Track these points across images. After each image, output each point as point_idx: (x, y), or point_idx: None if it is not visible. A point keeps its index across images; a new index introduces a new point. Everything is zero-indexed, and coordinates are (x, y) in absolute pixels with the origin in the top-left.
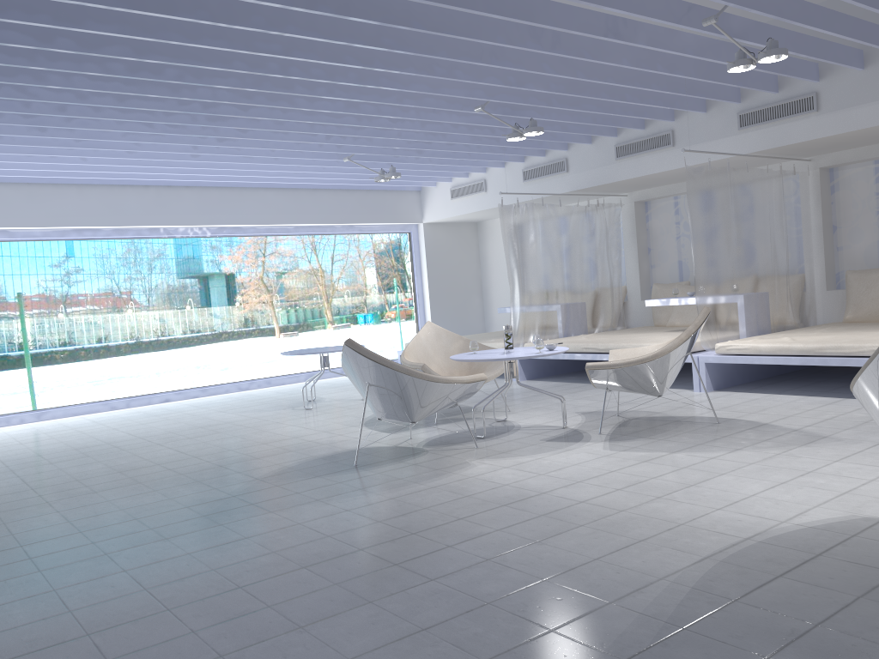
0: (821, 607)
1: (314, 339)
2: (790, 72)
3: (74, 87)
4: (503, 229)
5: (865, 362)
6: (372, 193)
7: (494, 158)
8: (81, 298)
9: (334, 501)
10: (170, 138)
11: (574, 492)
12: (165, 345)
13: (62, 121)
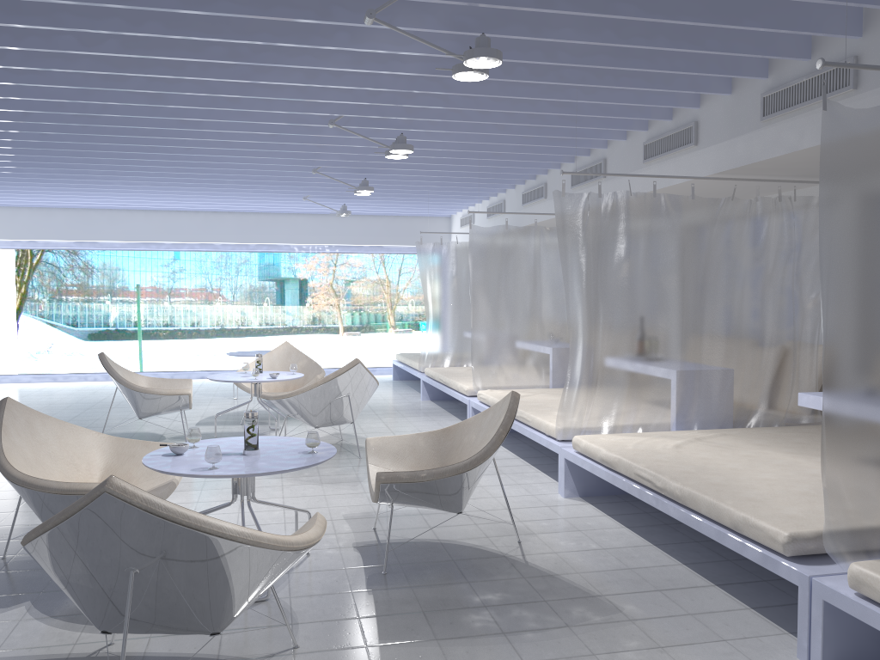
0: None
1: (375, 340)
2: (555, 143)
3: (3, 166)
4: (422, 264)
5: (515, 426)
6: (399, 219)
7: (453, 196)
8: (182, 291)
9: None
10: (143, 186)
11: None
12: (243, 333)
13: (49, 179)
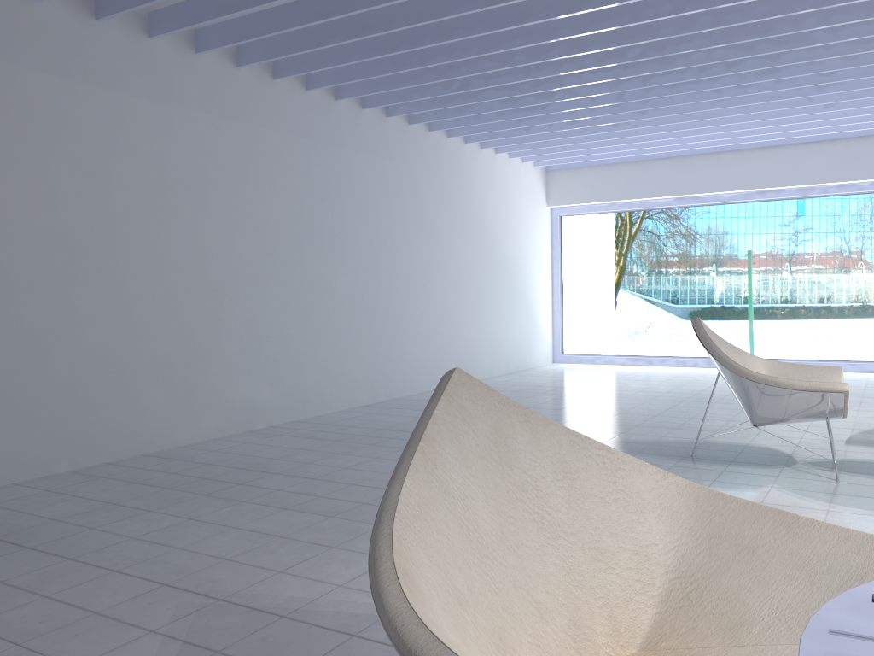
0: None
1: None
2: None
3: (581, 84)
4: None
5: None
6: None
7: None
8: (807, 257)
9: None
10: (761, 97)
11: None
12: None
13: (639, 104)
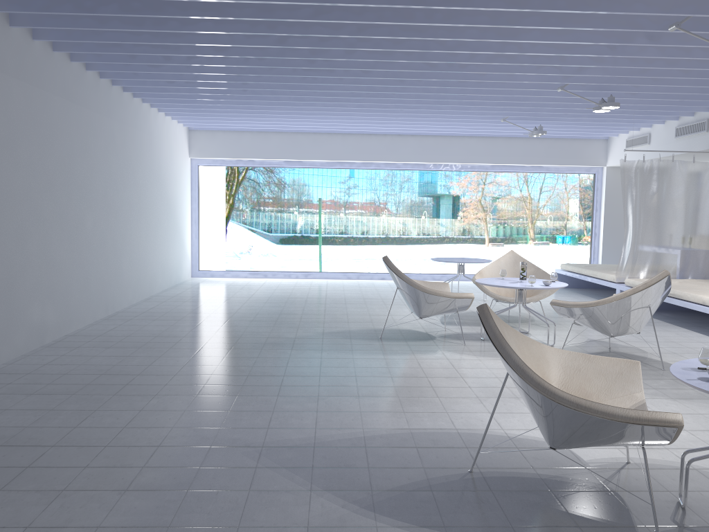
0: (392, 464)
1: (516, 250)
2: None
3: (278, 89)
4: (623, 181)
5: None
6: (560, 141)
7: (644, 117)
8: (355, 204)
9: (326, 352)
10: (367, 109)
11: (442, 381)
12: (404, 241)
13: (296, 103)
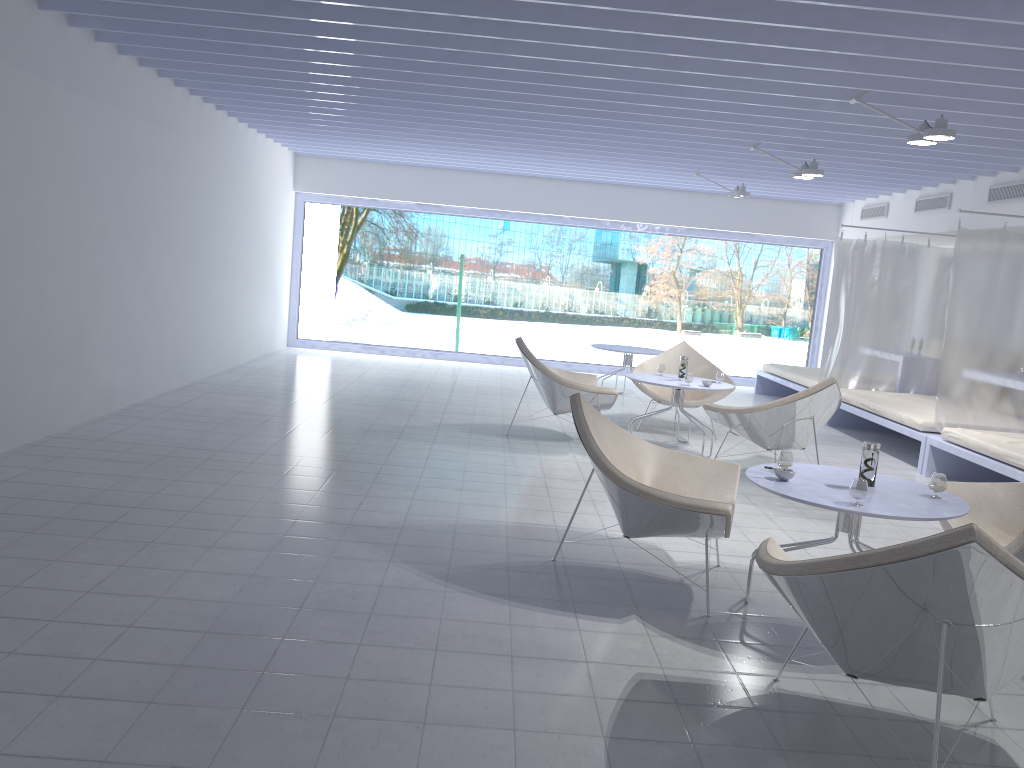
0: (477, 548)
1: (717, 342)
2: None
3: (408, 121)
4: (838, 264)
5: None
6: (779, 203)
7: (876, 183)
8: (508, 266)
9: (438, 444)
10: (523, 149)
11: (560, 483)
12: (569, 319)
13: (432, 136)
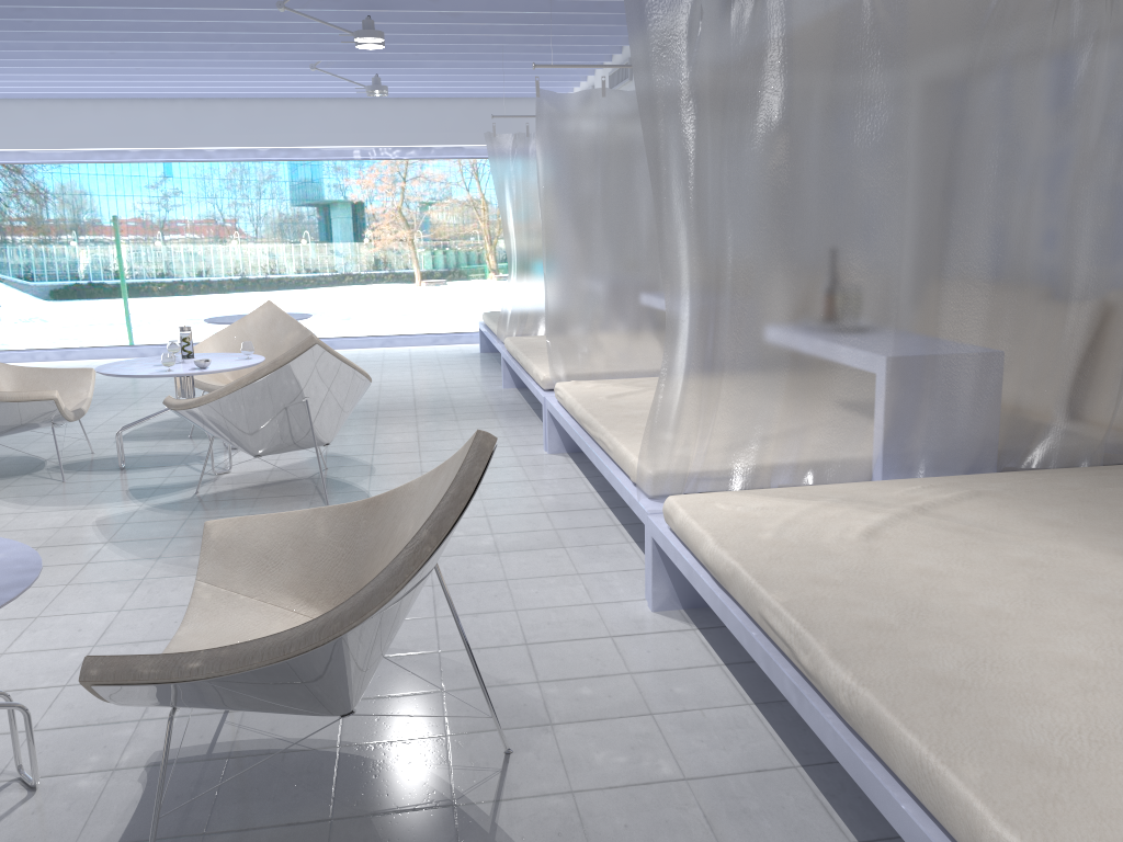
0: None
1: (468, 291)
2: None
3: None
4: (497, 170)
5: (593, 456)
6: (486, 102)
7: (553, 57)
8: (180, 224)
9: None
10: (47, 53)
11: None
12: (275, 285)
13: None
